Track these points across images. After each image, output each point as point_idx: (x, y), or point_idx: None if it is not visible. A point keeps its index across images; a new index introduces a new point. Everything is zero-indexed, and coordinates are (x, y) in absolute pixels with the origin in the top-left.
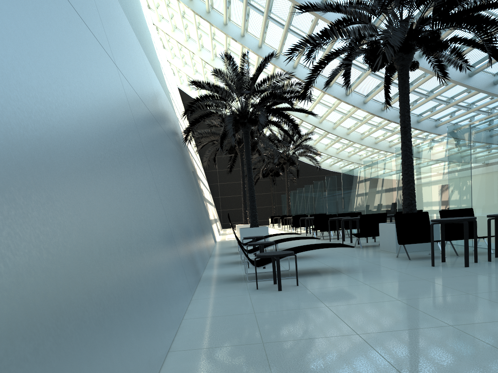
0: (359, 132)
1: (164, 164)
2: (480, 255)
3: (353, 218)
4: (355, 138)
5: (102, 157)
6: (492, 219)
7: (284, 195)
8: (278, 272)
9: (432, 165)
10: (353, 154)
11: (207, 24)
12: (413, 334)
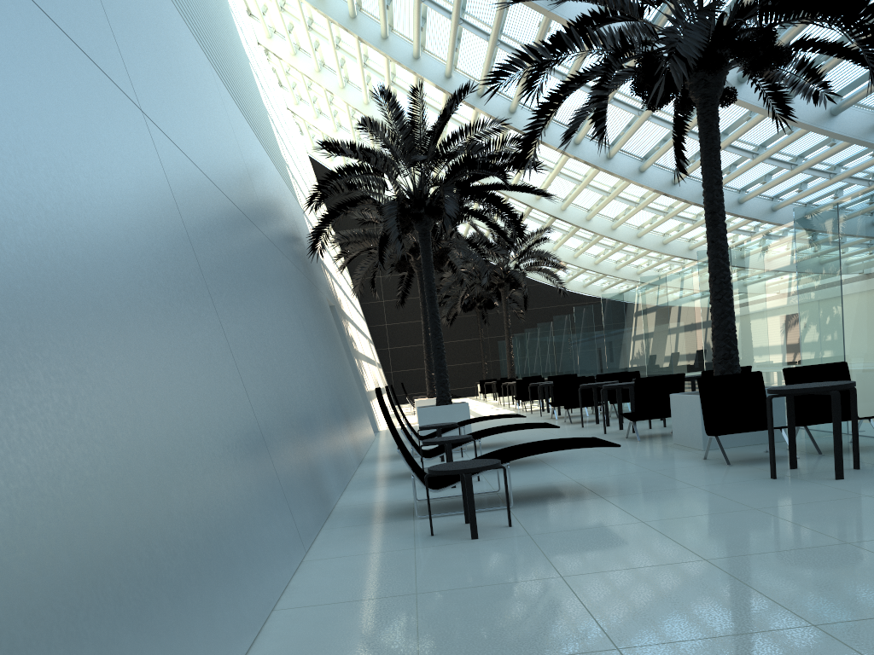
0: (633, 225)
1: (257, 297)
2: (863, 452)
3: (622, 384)
4: (627, 236)
5: (66, 296)
6: None
7: (503, 342)
8: (471, 502)
9: (767, 282)
10: (624, 264)
11: (353, 39)
12: (733, 649)
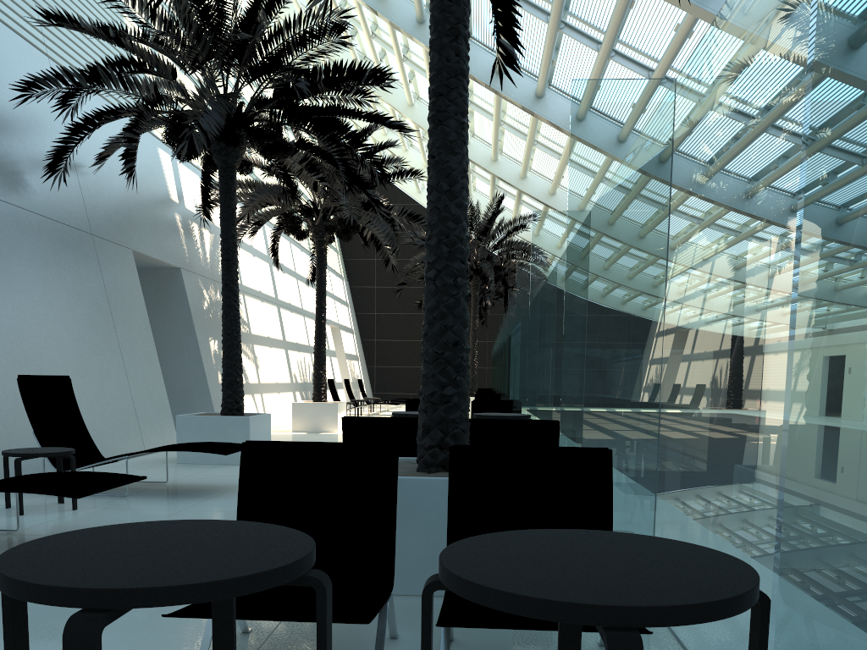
0: None
1: None
2: None
3: None
4: None
5: None
6: (697, 516)
7: None
8: None
9: None
10: None
11: None
12: None
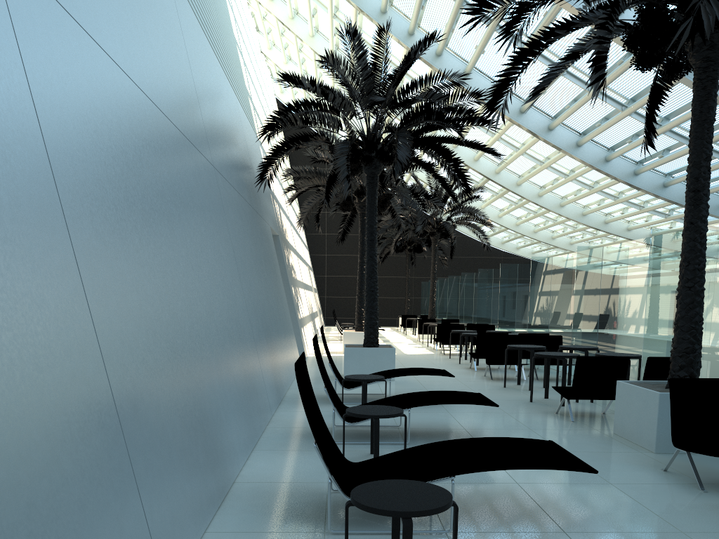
0: (558, 195)
1: (169, 224)
2: None
3: (557, 355)
4: (551, 204)
5: None
6: None
7: (426, 283)
8: None
9: None
10: (542, 228)
11: None
12: None
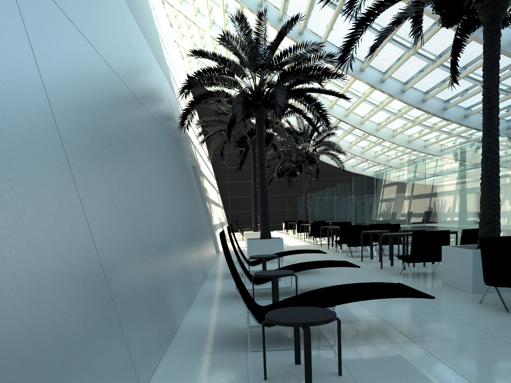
0: (390, 129)
1: (124, 147)
2: None
3: (398, 234)
4: (386, 135)
5: None
6: None
7: (300, 198)
8: (308, 356)
9: None
10: (380, 154)
11: None
12: None
